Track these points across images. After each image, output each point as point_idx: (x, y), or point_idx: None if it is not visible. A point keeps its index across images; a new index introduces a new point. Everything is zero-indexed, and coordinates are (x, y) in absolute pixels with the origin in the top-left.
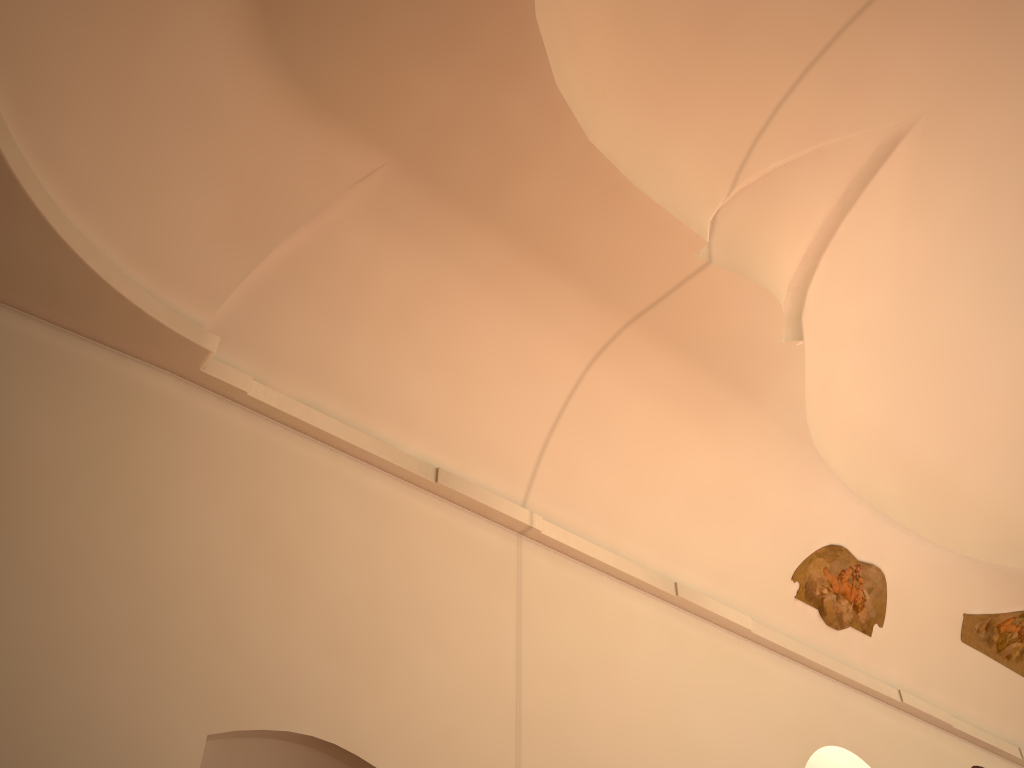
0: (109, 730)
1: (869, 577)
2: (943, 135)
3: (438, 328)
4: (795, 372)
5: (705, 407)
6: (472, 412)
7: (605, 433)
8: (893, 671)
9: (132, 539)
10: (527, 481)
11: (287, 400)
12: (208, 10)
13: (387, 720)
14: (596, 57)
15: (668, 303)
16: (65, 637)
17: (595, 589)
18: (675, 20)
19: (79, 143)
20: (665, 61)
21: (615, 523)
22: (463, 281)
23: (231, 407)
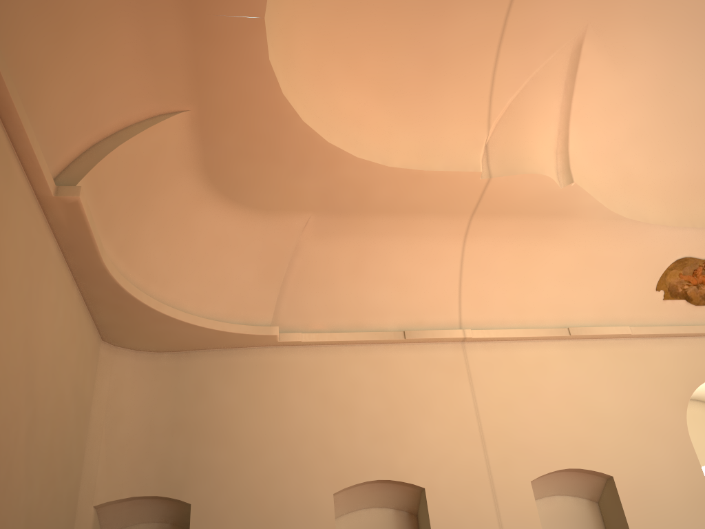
0: (294, 504)
1: None
2: (610, 24)
3: (376, 265)
4: (582, 195)
5: (544, 231)
6: (413, 294)
7: (491, 269)
8: None
9: (278, 426)
10: (457, 313)
11: (320, 335)
12: (206, 207)
13: (412, 461)
14: (376, 120)
15: (484, 201)
16: (267, 475)
17: (516, 352)
18: (409, 74)
19: (189, 285)
20: (416, 94)
21: (519, 311)
22: (376, 240)
23: (298, 348)
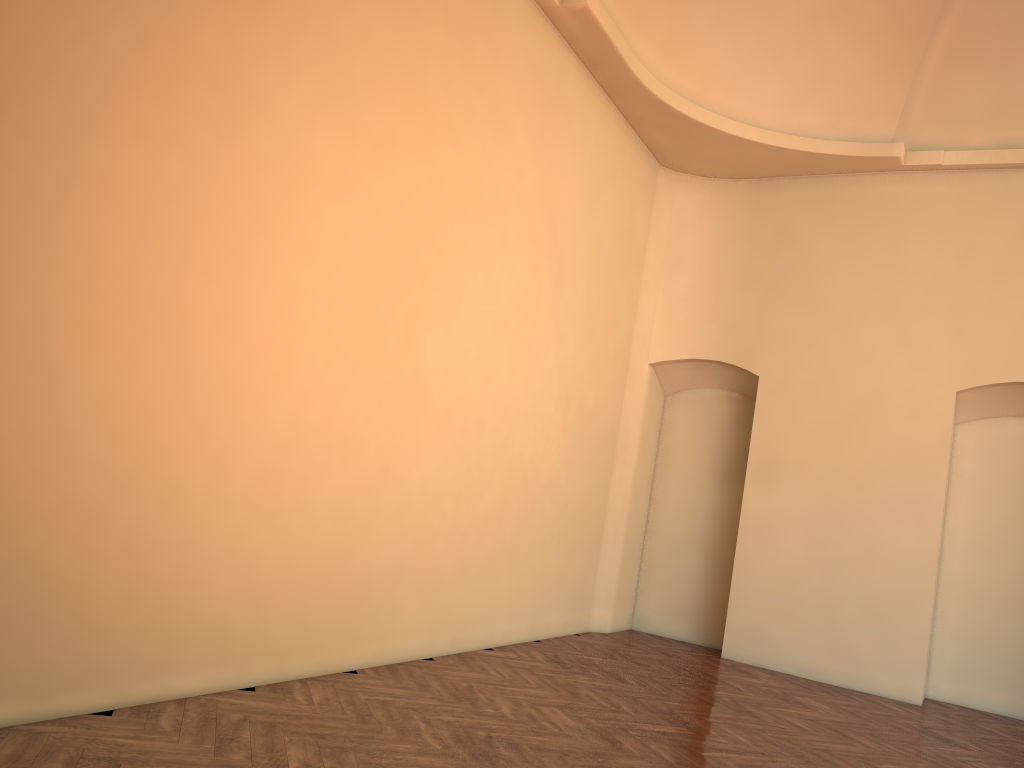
0: (895, 397)
1: None
2: None
3: None
4: None
5: None
6: None
7: None
8: None
9: (886, 290)
10: None
11: (976, 153)
12: None
13: None
14: None
15: None
16: (860, 354)
17: None
18: None
19: (766, 87)
20: None
21: None
22: None
23: (937, 175)
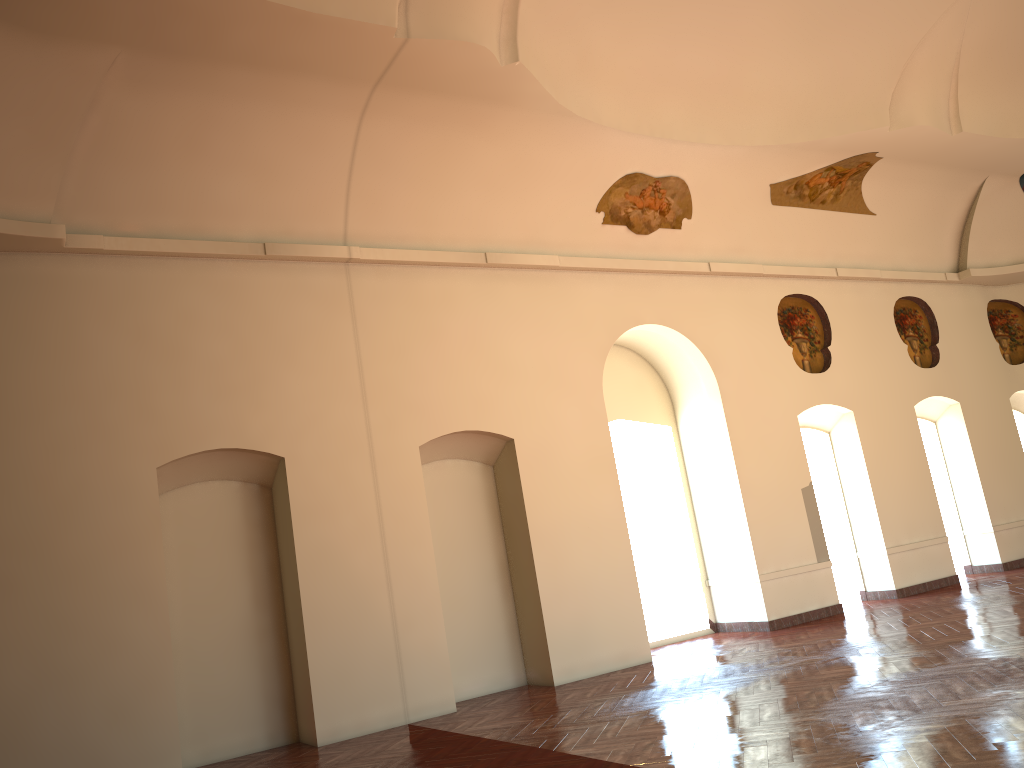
0: (99, 483)
1: (670, 187)
2: None
3: (226, 141)
4: (527, 80)
5: (471, 119)
6: (280, 190)
7: (395, 164)
8: (707, 248)
9: (68, 375)
10: (342, 222)
11: (134, 241)
12: None
13: (269, 424)
14: None
15: (395, 68)
16: (54, 444)
17: (417, 281)
18: None
19: None
20: None
21: (426, 225)
22: (228, 102)
23: (99, 259)
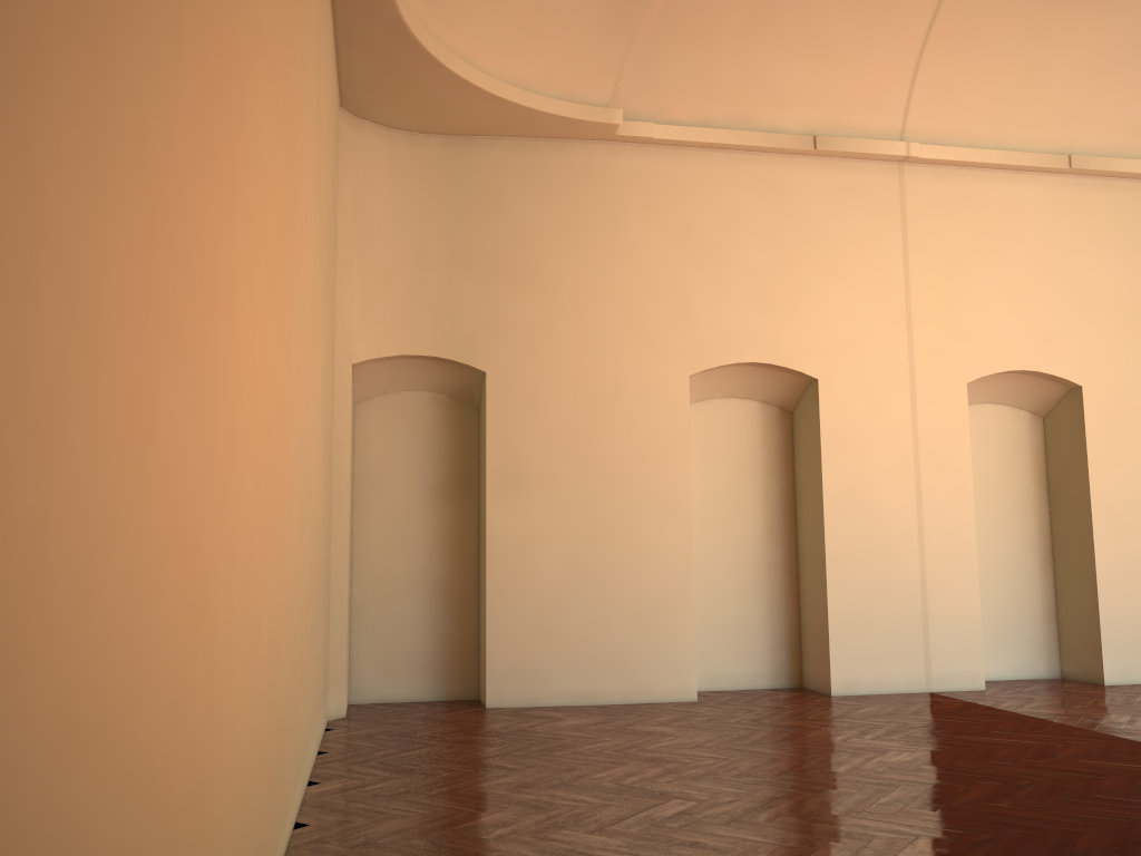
0: (634, 385)
1: None
2: None
3: (790, 16)
4: None
5: None
6: (838, 73)
7: (976, 42)
8: None
9: (611, 271)
10: (902, 113)
11: (682, 130)
12: None
13: (803, 341)
14: None
15: None
16: (595, 341)
17: (980, 187)
18: None
19: (489, 23)
20: None
21: (999, 119)
22: None
23: (645, 149)
